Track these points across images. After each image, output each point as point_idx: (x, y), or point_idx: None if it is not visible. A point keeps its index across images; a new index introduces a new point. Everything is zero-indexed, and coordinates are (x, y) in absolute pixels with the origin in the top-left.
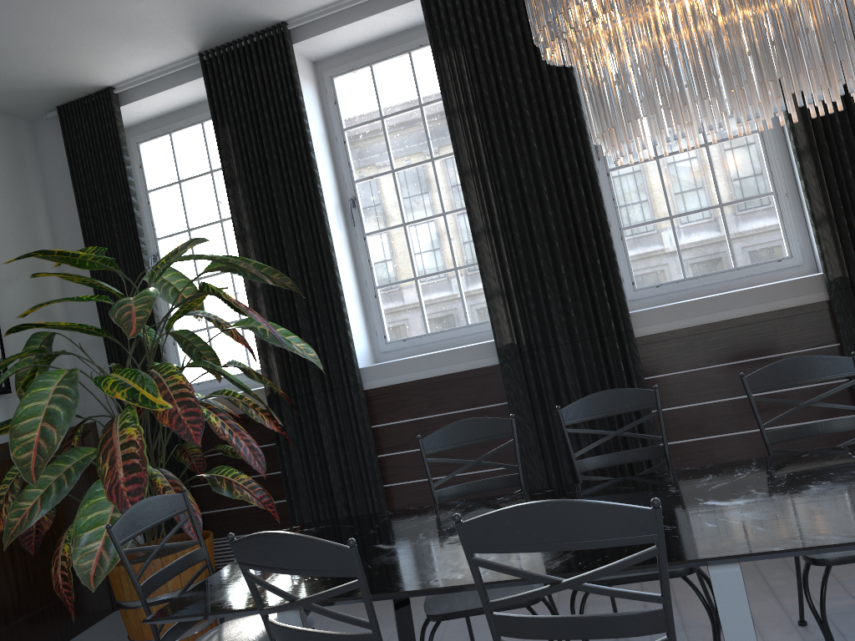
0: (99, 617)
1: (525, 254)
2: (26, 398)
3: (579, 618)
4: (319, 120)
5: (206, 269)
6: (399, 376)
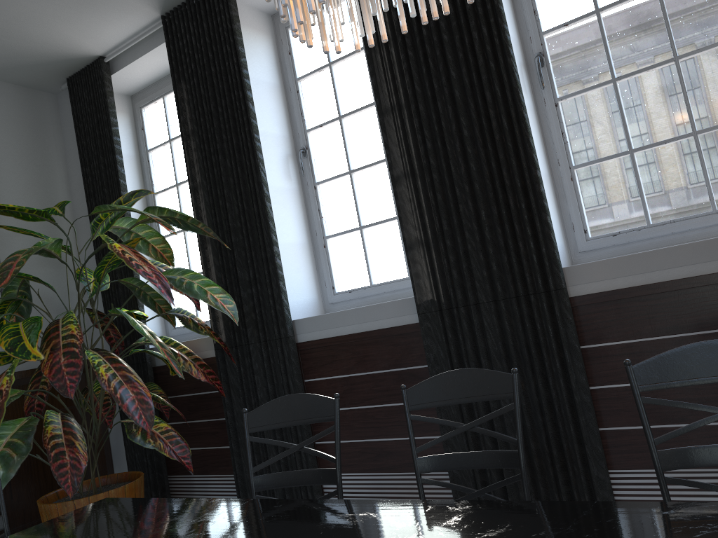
0: None
1: (446, 200)
2: None
3: None
4: (272, 71)
5: (139, 220)
6: (328, 330)
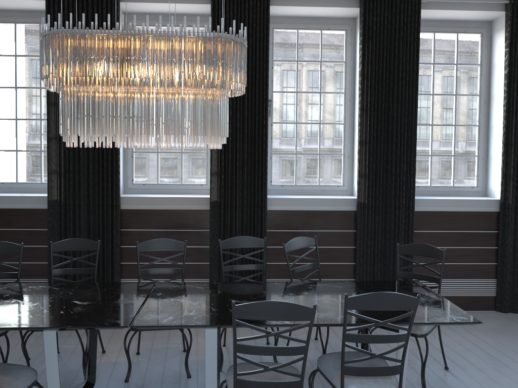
0: None
1: (74, 155)
2: None
3: None
4: None
5: None
6: None
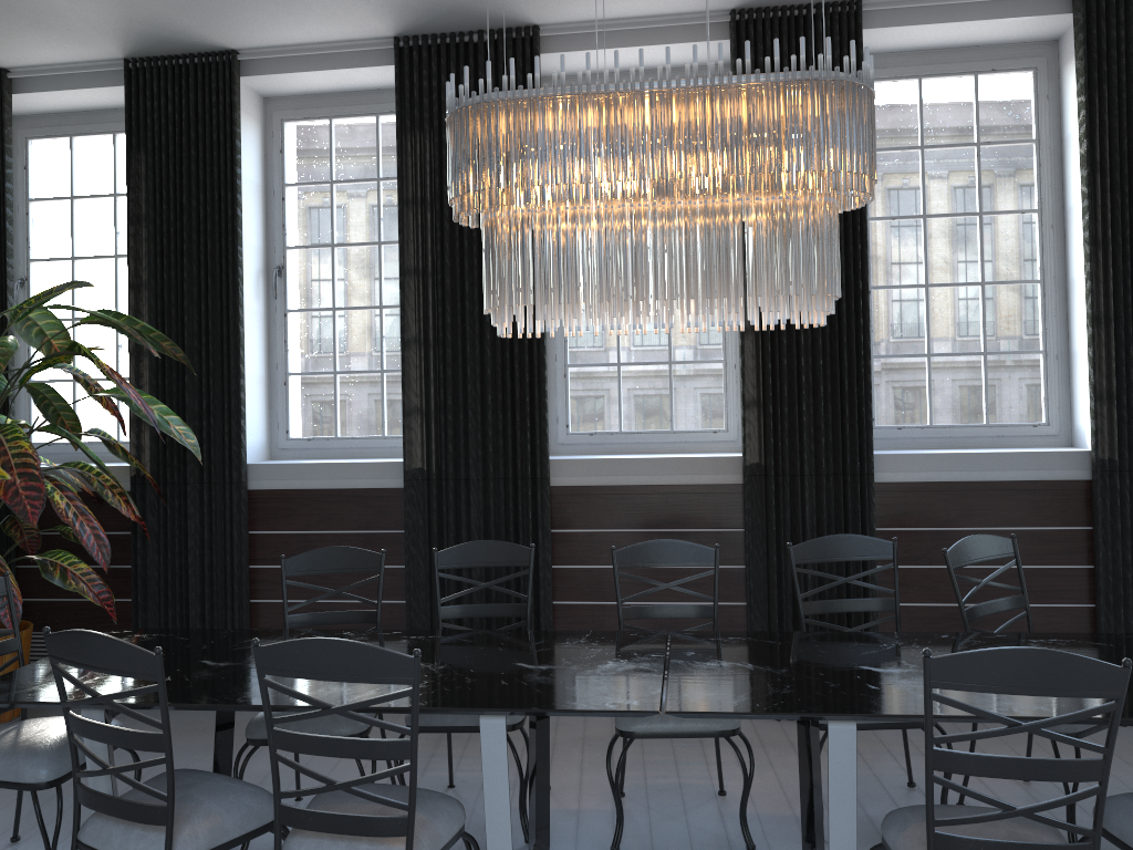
0: None
1: (454, 375)
2: None
3: (341, 740)
4: (257, 168)
5: (84, 320)
6: (291, 481)
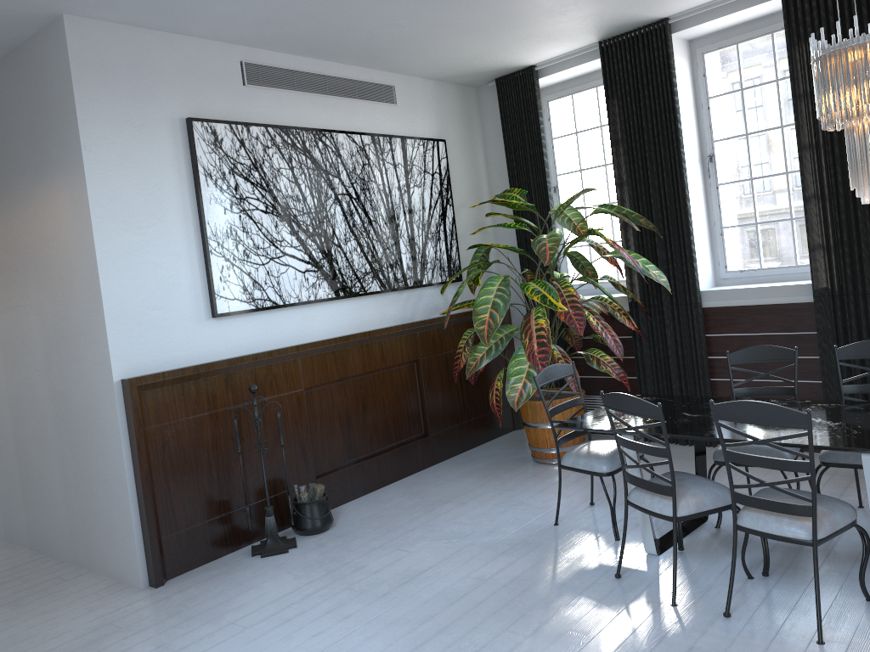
0: (506, 431)
1: (847, 218)
2: (481, 292)
3: (766, 458)
4: (688, 91)
5: (593, 212)
6: (731, 301)
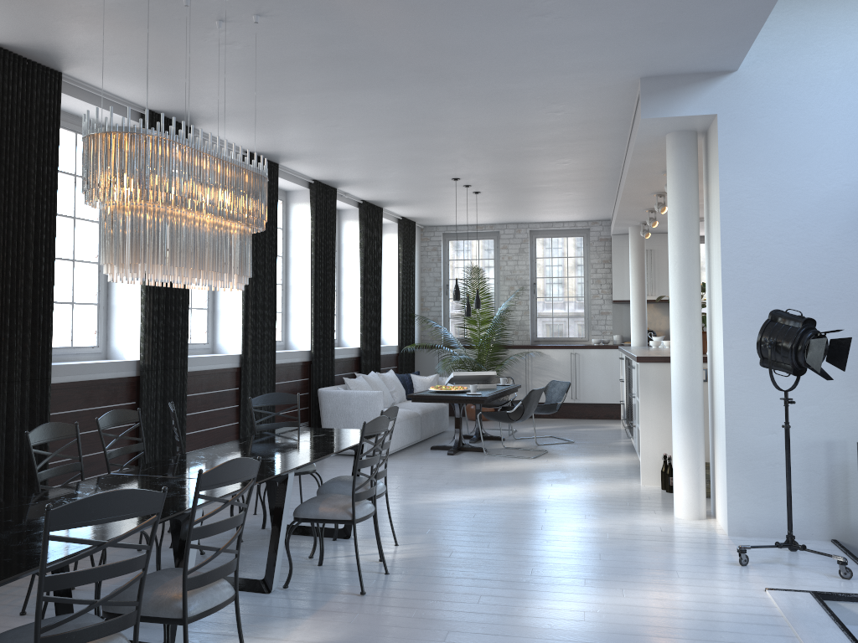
0: None
1: None
2: None
3: (228, 519)
4: None
5: None
6: None
